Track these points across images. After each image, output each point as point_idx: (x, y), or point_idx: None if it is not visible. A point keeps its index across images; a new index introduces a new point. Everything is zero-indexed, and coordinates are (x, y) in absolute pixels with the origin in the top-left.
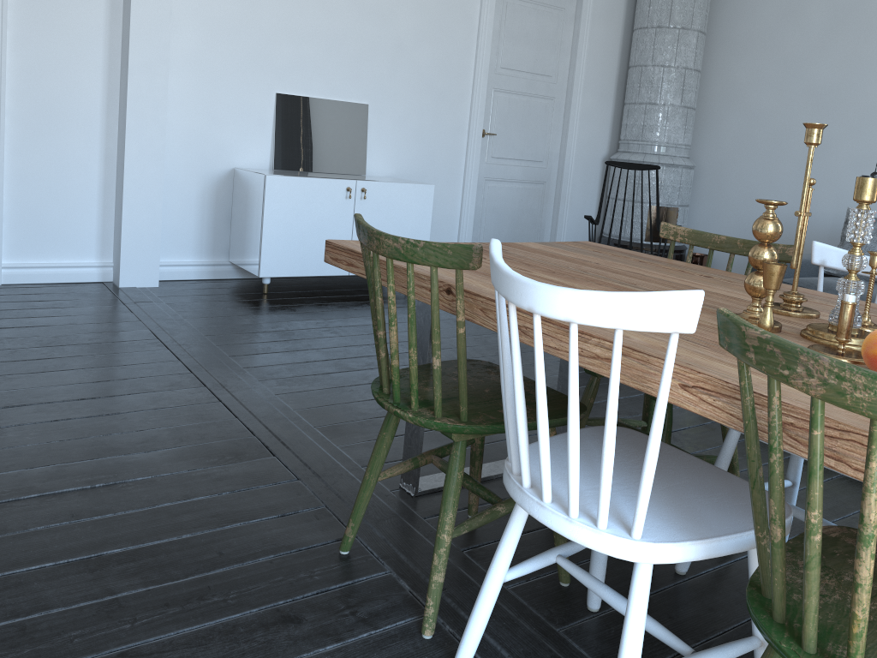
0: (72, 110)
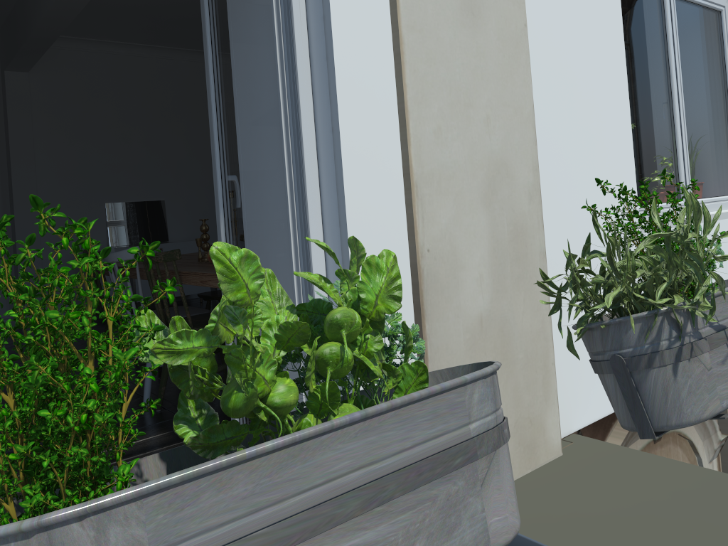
0: None
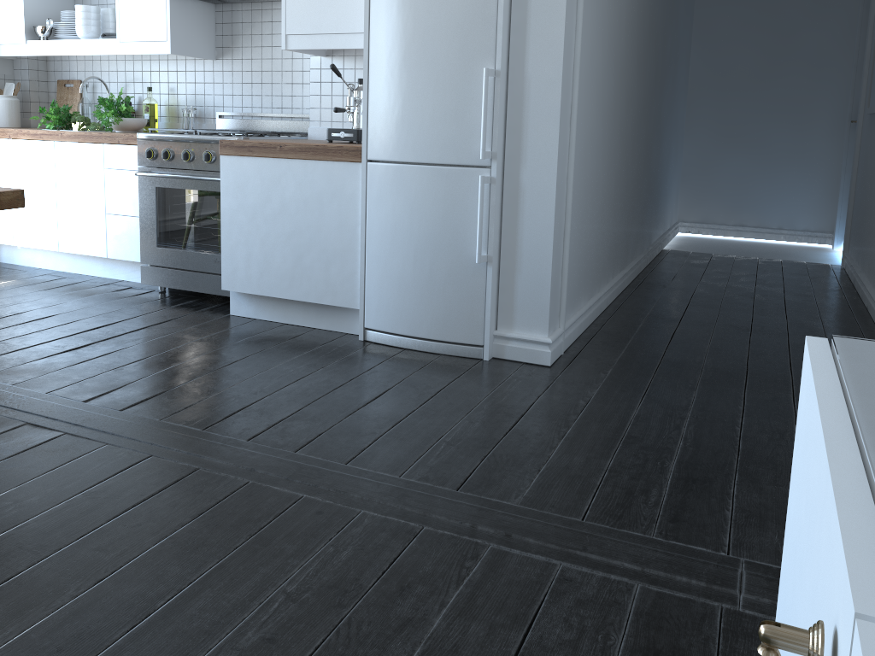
0: None
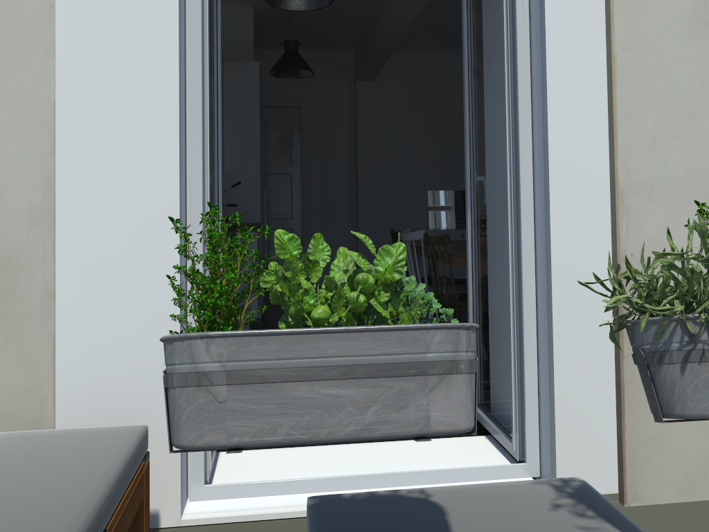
0: (337, 210)
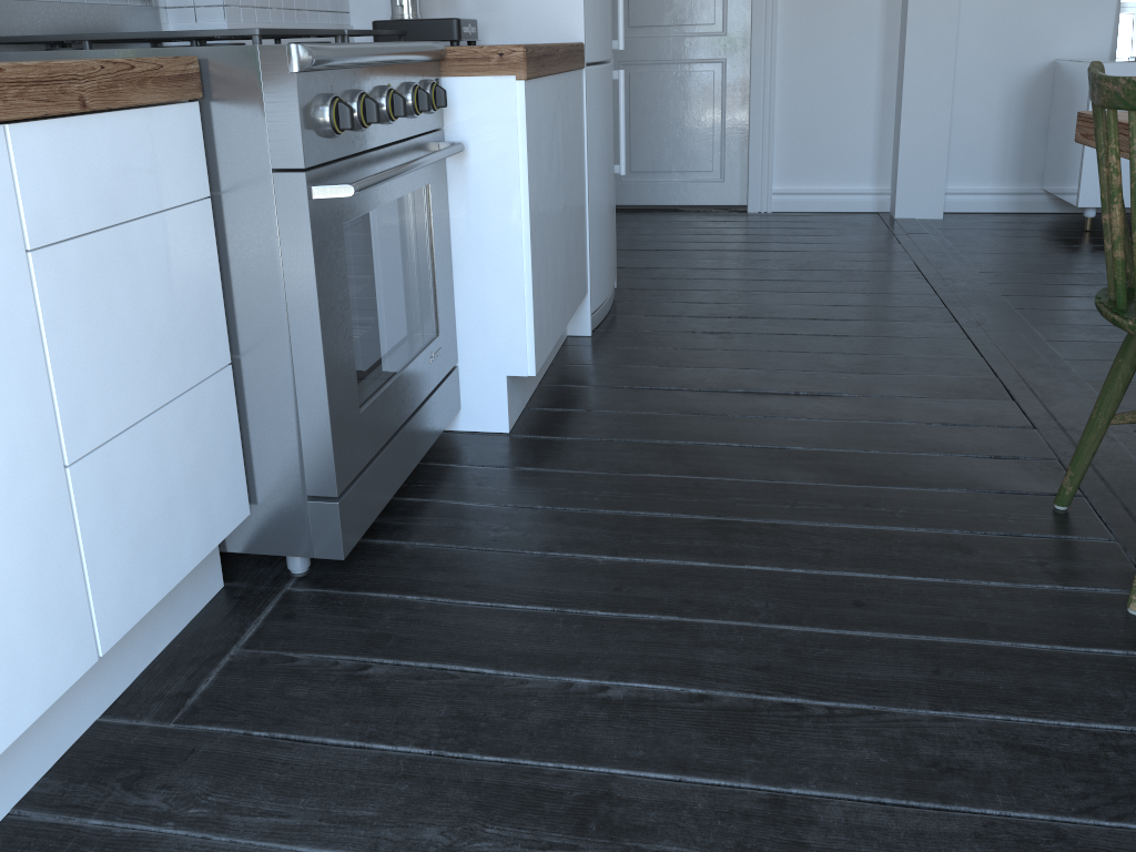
0: (847, 8)
